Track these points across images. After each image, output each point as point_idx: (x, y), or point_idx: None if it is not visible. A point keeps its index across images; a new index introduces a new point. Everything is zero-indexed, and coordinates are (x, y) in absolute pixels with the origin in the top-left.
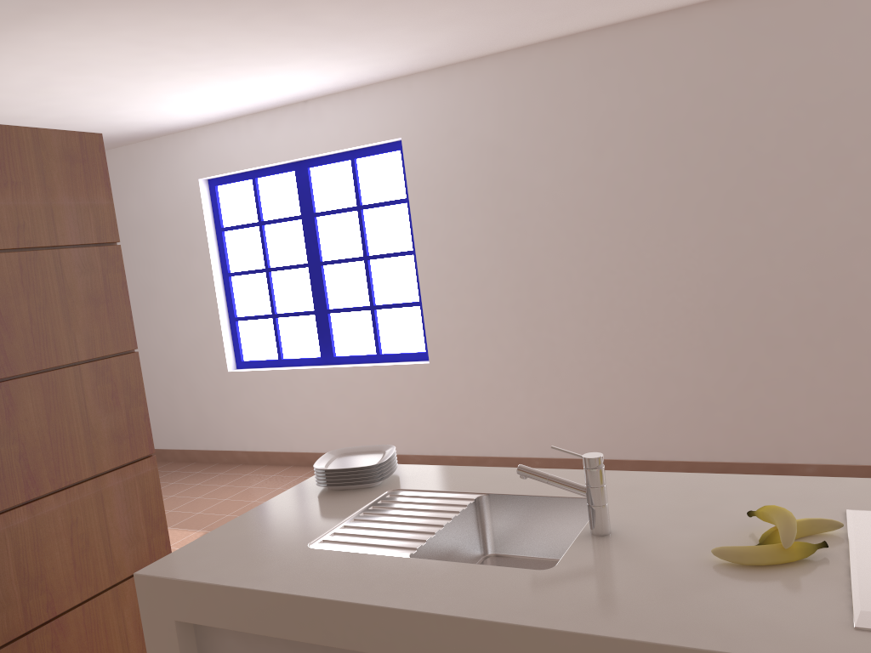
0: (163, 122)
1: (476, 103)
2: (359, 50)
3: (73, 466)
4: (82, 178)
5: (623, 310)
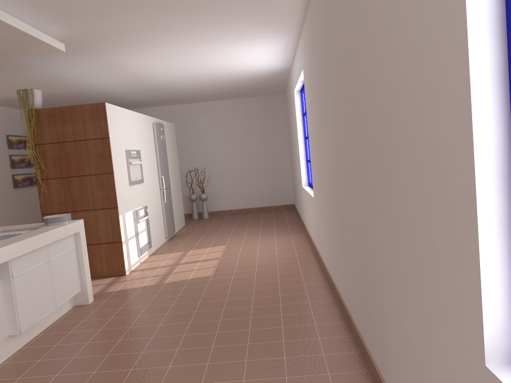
0: (267, 67)
1: (306, 47)
2: (232, 38)
3: (87, 205)
4: (96, 117)
5: (326, 182)
